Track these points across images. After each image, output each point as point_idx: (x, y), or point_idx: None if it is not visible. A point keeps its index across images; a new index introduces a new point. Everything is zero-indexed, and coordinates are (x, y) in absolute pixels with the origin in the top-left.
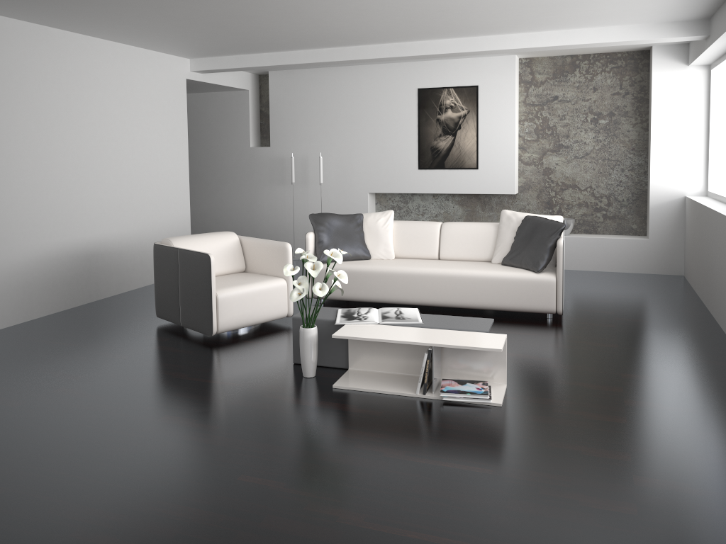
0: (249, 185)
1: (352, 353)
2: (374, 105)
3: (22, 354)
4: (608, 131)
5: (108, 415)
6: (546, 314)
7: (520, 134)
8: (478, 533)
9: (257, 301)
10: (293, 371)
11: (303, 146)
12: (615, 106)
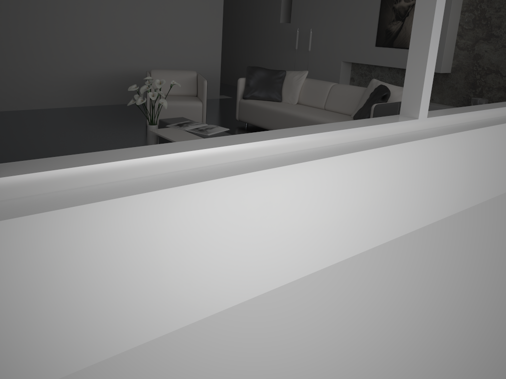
0: (277, 49)
1: None
2: None
3: (68, 117)
4: None
5: (43, 145)
6: None
7: (460, 23)
8: None
9: (178, 112)
10: None
11: (308, 24)
12: None
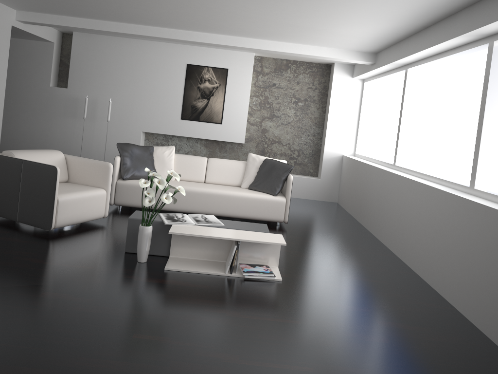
0: (45, 116)
1: (173, 245)
2: (154, 70)
3: None
4: (303, 110)
5: None
6: (276, 222)
7: (250, 105)
8: (313, 361)
9: (85, 205)
10: (128, 258)
11: (95, 92)
12: (308, 95)
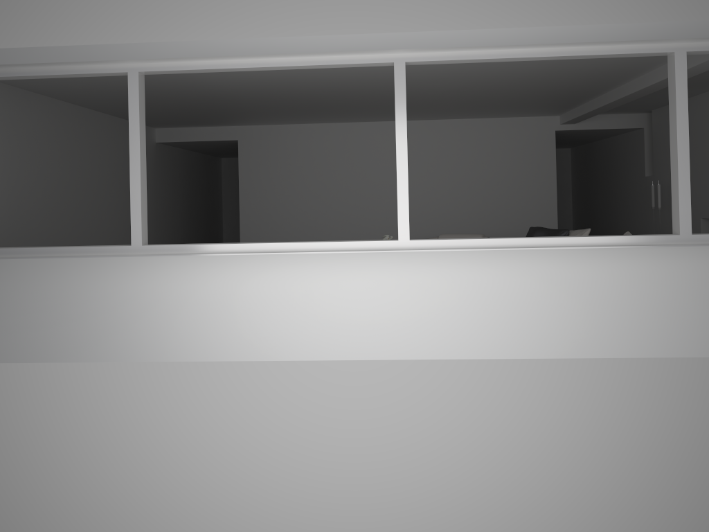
0: (645, 209)
1: None
2: (702, 133)
3: None
4: None
5: None
6: None
7: None
8: None
9: None
10: None
11: (668, 175)
12: None
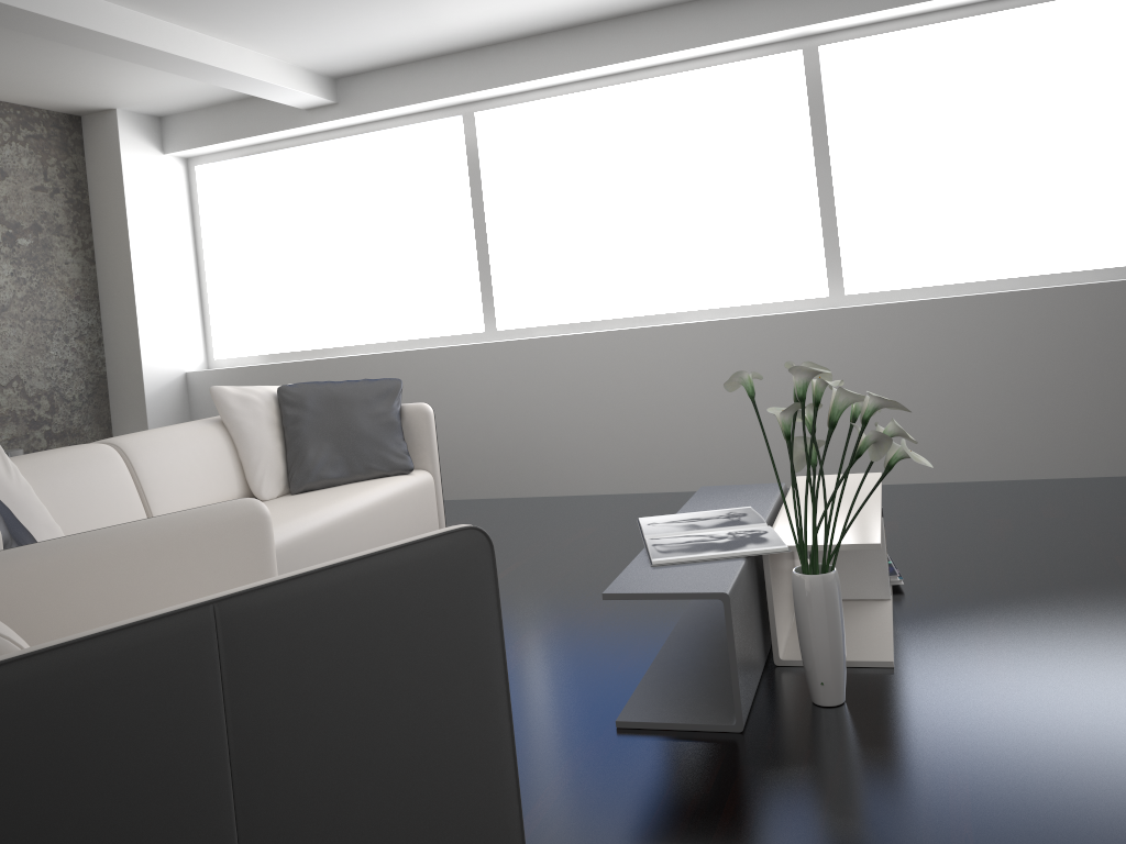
0: None
1: (776, 617)
2: None
3: None
4: (36, 261)
5: None
6: None
7: None
8: None
9: None
10: (805, 723)
11: None
12: (42, 213)
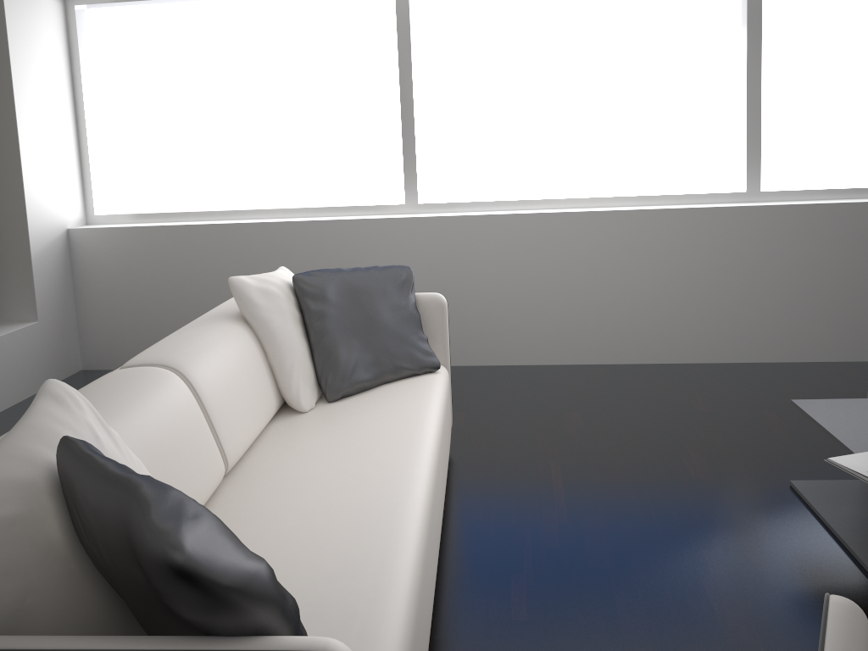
0: None
1: None
2: None
3: None
4: None
5: None
6: None
7: None
8: None
9: None
10: None
11: None
12: None
